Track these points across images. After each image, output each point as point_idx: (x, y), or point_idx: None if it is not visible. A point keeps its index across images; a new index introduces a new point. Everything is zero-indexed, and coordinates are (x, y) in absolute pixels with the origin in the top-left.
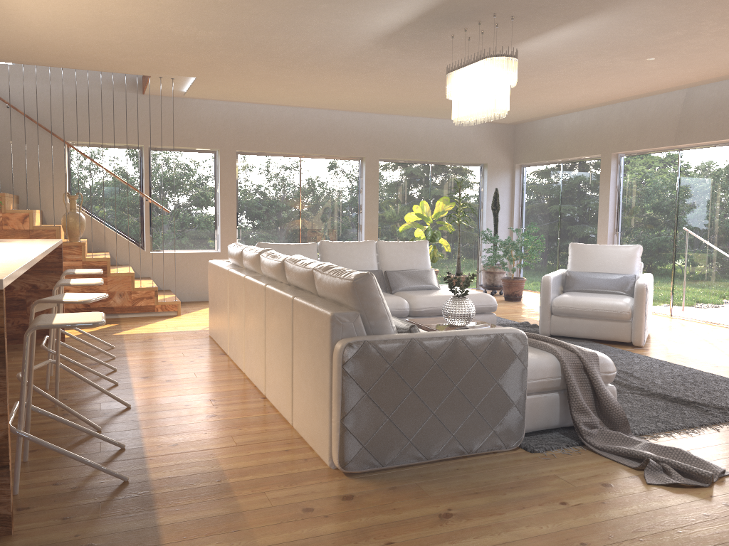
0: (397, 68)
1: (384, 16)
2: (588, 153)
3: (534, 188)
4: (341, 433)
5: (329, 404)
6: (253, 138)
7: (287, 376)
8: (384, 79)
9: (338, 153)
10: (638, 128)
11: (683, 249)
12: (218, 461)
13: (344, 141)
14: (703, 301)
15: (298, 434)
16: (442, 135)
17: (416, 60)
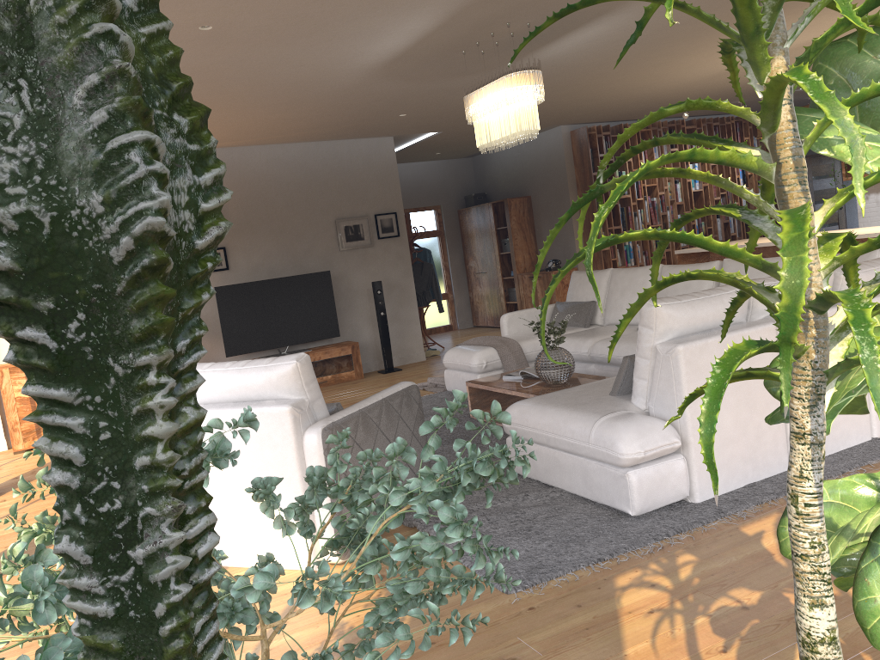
0: None
1: (594, 32)
2: None
3: None
4: None
5: None
6: None
7: None
8: None
9: None
10: None
11: None
12: None
13: None
14: None
15: None
16: None
17: None
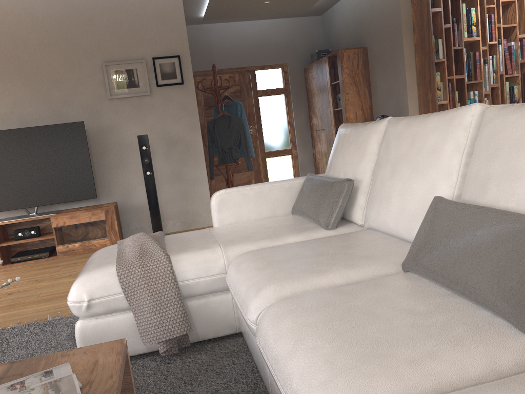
0: None
1: None
2: None
3: None
4: None
5: None
6: None
7: None
8: None
9: None
10: None
11: None
12: None
13: None
14: None
15: None
16: None
17: None
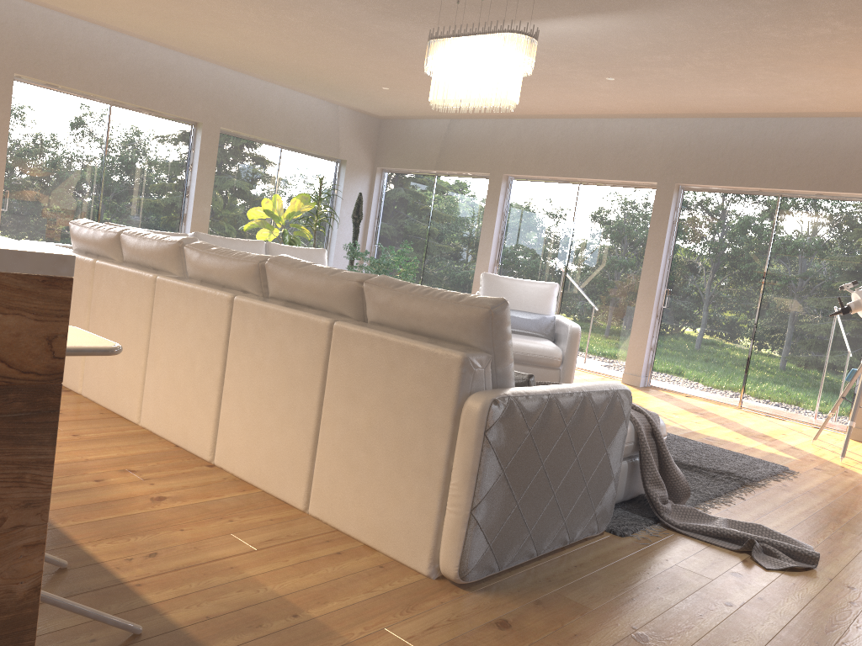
0: (325, 14)
1: None
2: (474, 170)
3: (397, 199)
4: (469, 529)
5: (441, 487)
6: (44, 62)
7: (301, 438)
8: (292, 24)
9: (167, 111)
10: (538, 151)
11: (572, 292)
12: (258, 580)
13: (178, 95)
14: (588, 349)
15: (326, 525)
16: (300, 114)
17: (361, 9)
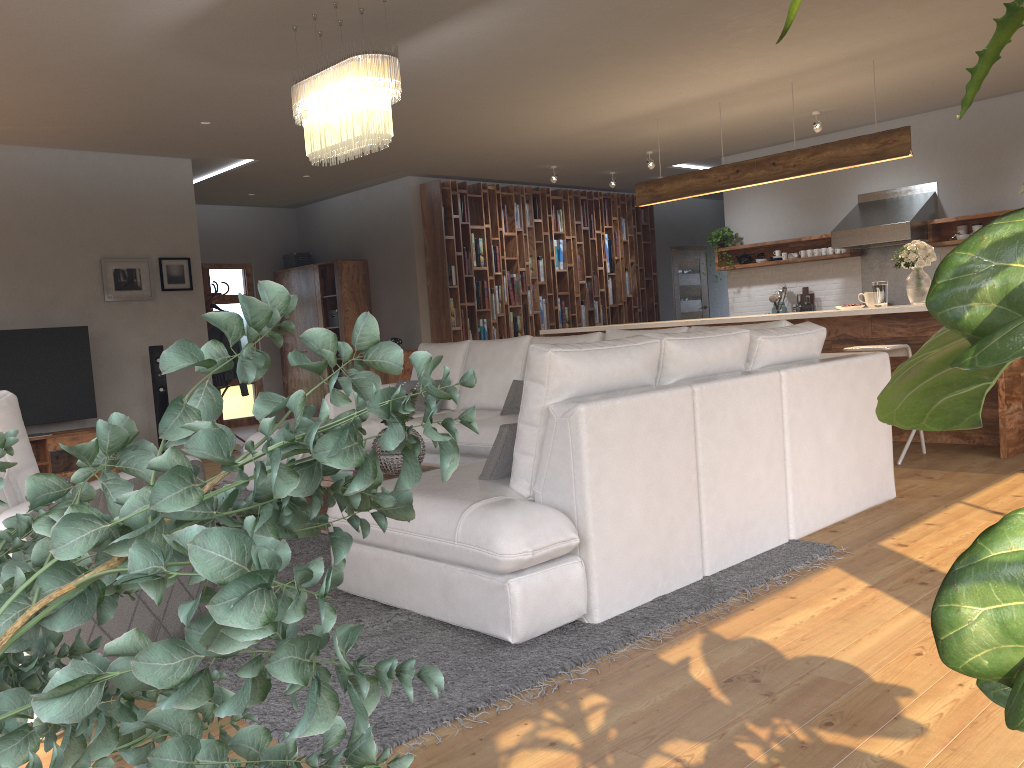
0: None
1: (465, 32)
2: None
3: None
4: None
5: None
6: None
7: None
8: None
9: None
10: None
11: None
12: None
13: None
14: None
15: None
16: None
17: None
